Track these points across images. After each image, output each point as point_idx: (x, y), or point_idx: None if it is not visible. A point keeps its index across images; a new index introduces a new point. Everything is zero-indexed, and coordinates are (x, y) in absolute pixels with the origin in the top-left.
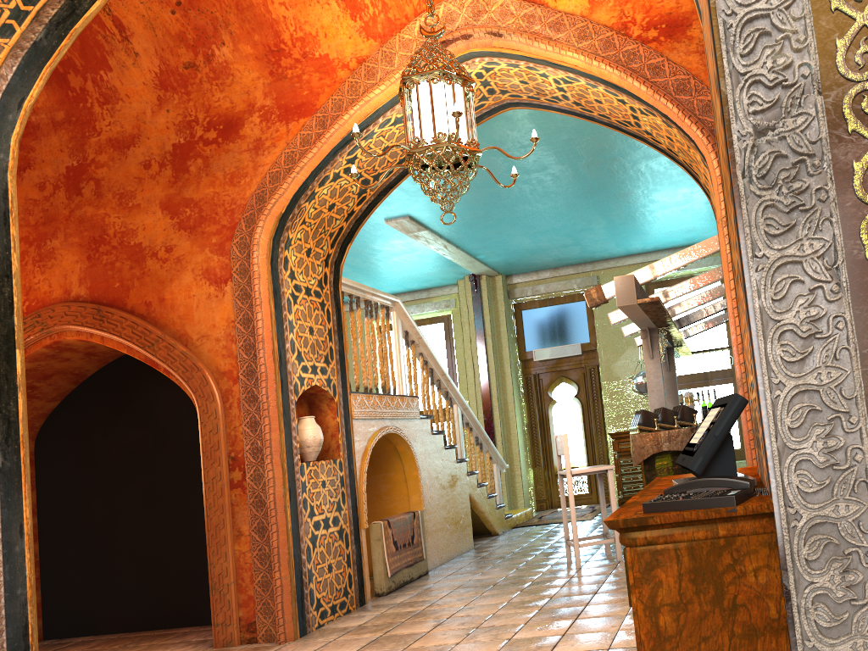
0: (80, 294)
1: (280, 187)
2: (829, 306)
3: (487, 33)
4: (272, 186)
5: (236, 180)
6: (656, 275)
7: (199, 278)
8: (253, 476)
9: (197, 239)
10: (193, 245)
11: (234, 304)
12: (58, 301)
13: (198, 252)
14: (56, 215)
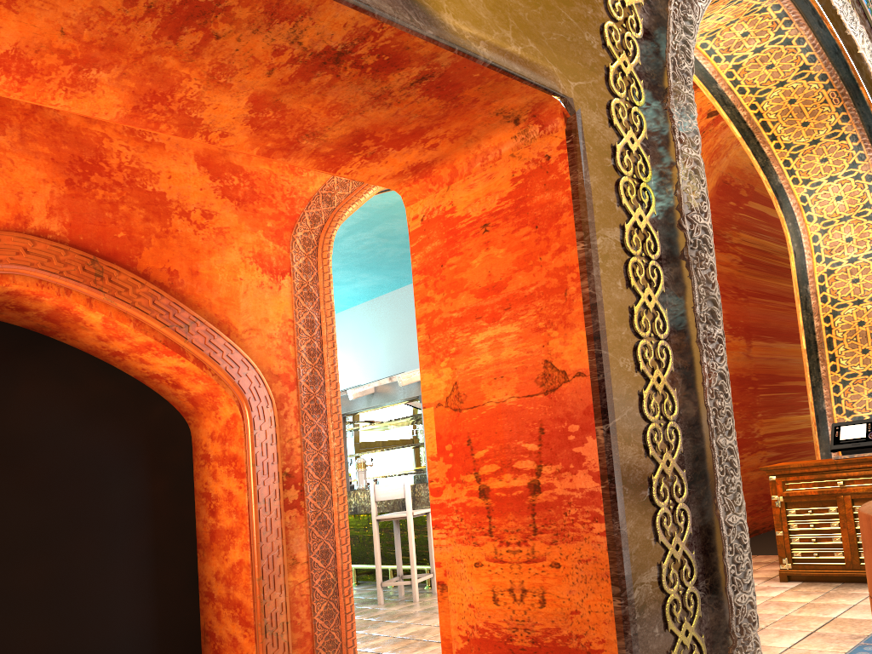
0: (48, 229)
1: (359, 199)
2: None
3: None
4: (340, 192)
5: (297, 169)
6: None
7: (249, 261)
8: (315, 495)
9: (247, 215)
10: (242, 221)
11: (295, 302)
12: (2, 227)
13: (249, 231)
14: (3, 100)
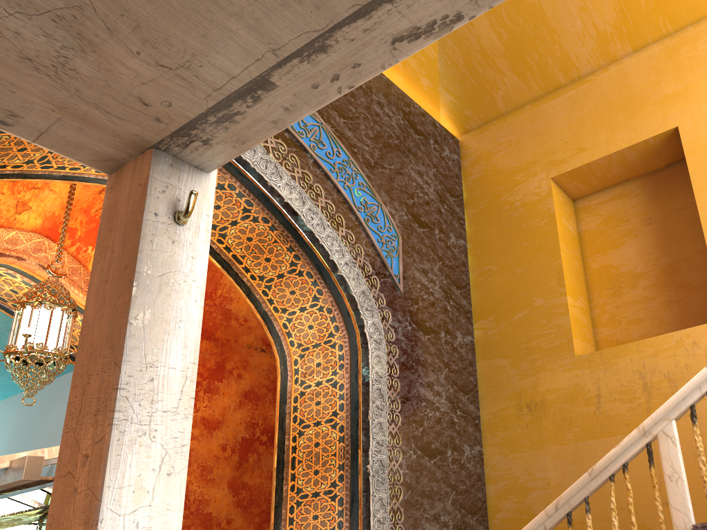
0: None
1: None
2: (385, 513)
3: (39, 264)
4: None
5: None
6: (45, 458)
7: None
8: None
9: None
10: None
11: None
12: None
13: None
14: None
